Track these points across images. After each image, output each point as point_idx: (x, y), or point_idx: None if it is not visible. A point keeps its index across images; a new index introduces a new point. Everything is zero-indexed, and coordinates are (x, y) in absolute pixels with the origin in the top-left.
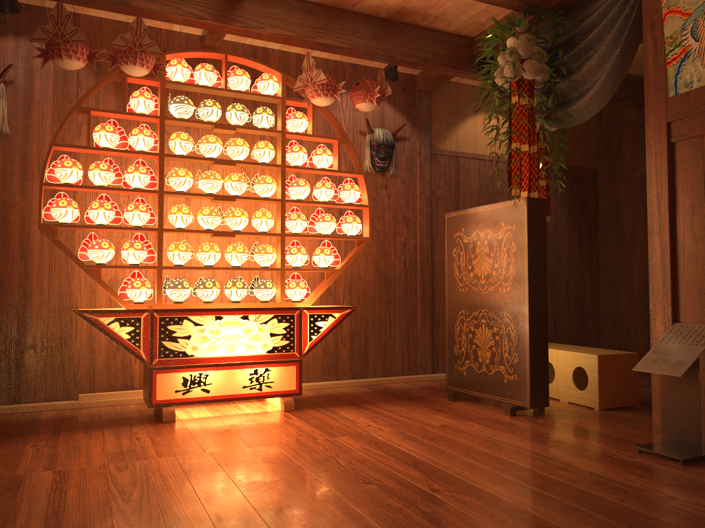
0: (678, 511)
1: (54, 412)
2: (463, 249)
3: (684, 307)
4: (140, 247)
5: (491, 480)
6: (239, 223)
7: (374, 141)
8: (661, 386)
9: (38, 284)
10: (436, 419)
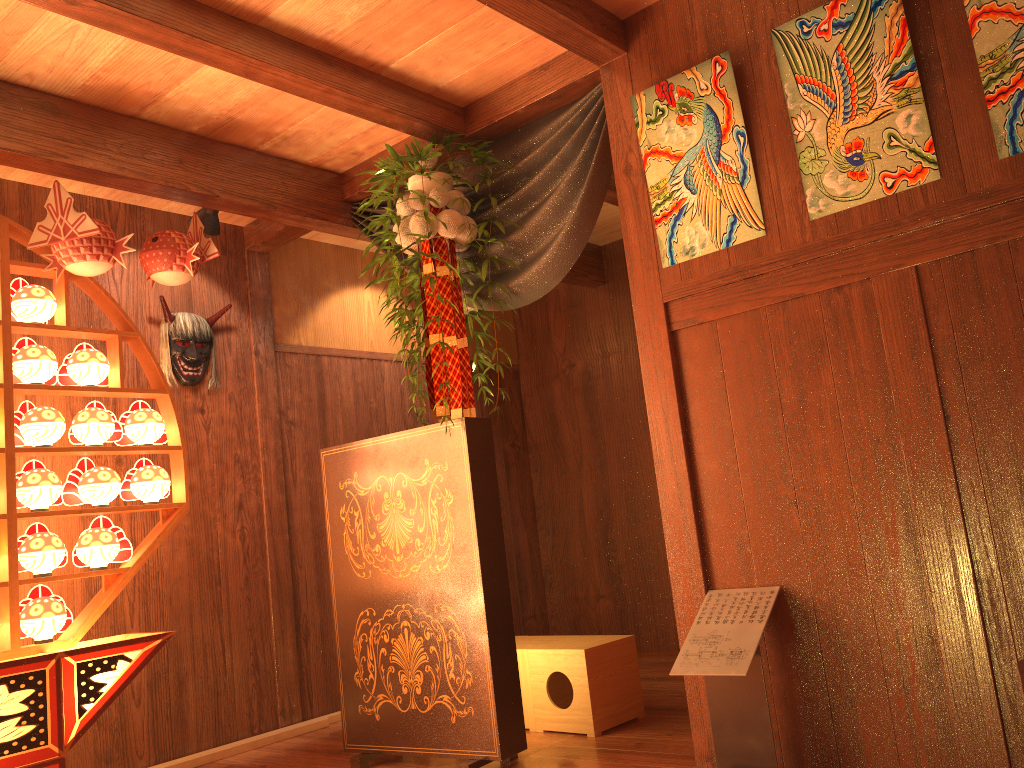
0: None
1: None
2: (358, 507)
3: (719, 566)
4: None
5: None
6: None
7: (178, 334)
8: (708, 690)
9: None
10: None
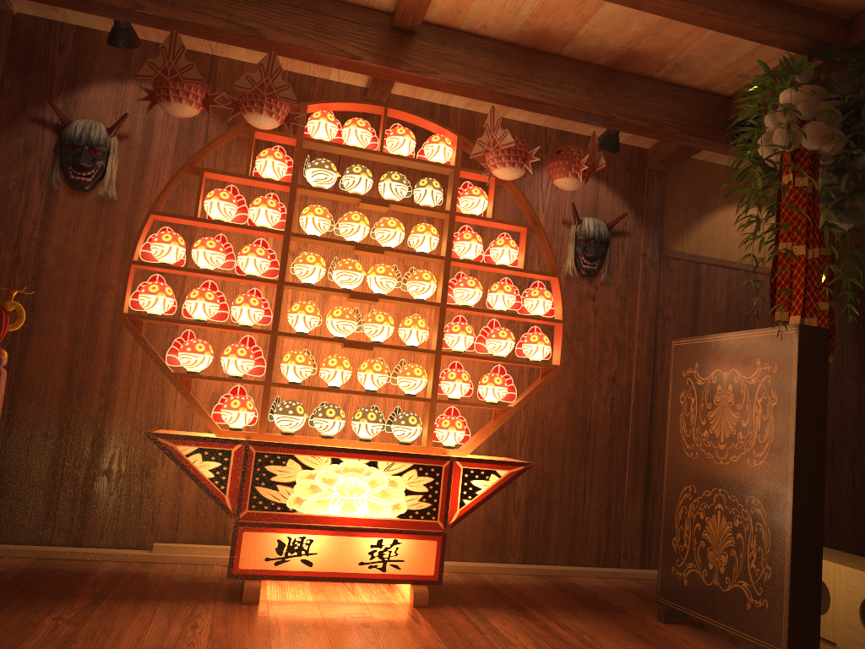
0: None
1: (117, 564)
2: (694, 395)
3: None
4: (245, 354)
5: None
6: (380, 332)
7: (582, 234)
8: None
9: (125, 392)
10: None
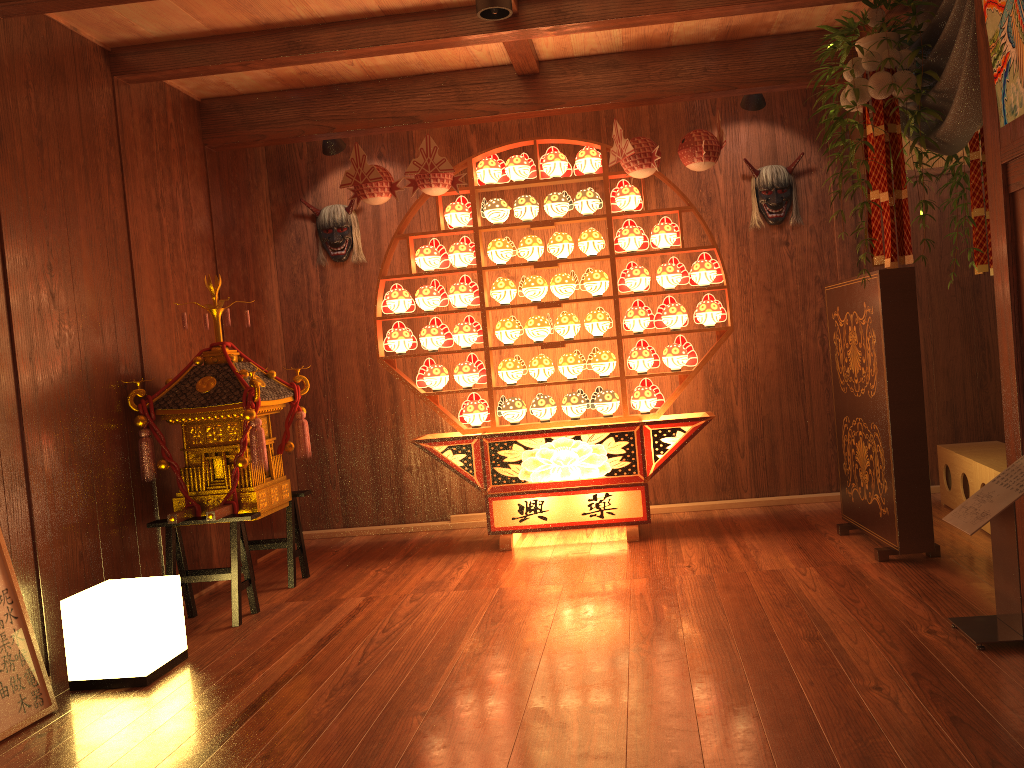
0: (852, 704)
1: (427, 533)
2: (839, 336)
3: None
4: (469, 369)
5: (709, 645)
6: (567, 331)
7: (760, 185)
8: (992, 541)
9: (407, 407)
10: (778, 560)
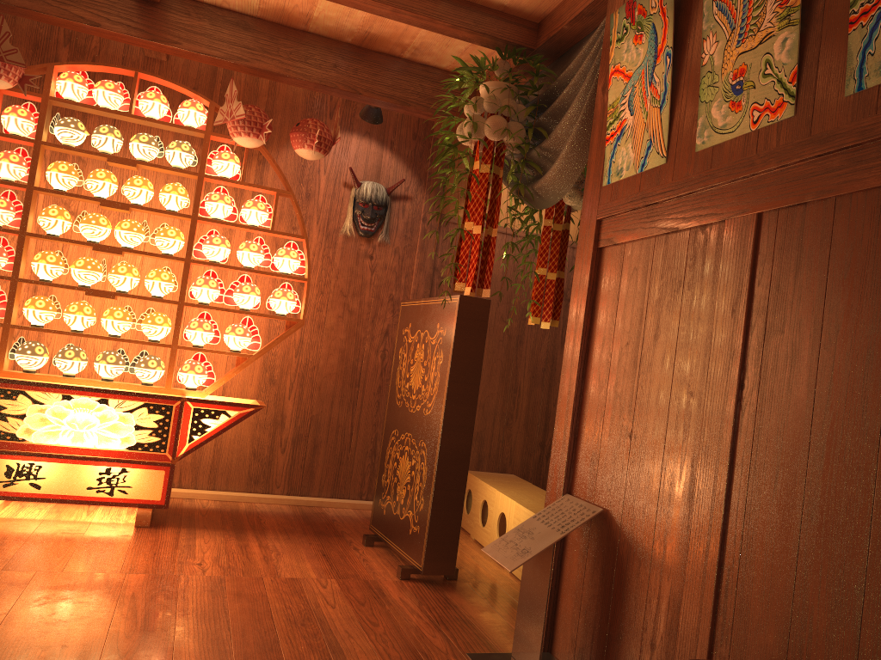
0: None
1: None
2: (406, 351)
3: (578, 475)
4: None
5: None
6: (122, 283)
7: (360, 197)
8: (522, 577)
9: None
10: (299, 567)
